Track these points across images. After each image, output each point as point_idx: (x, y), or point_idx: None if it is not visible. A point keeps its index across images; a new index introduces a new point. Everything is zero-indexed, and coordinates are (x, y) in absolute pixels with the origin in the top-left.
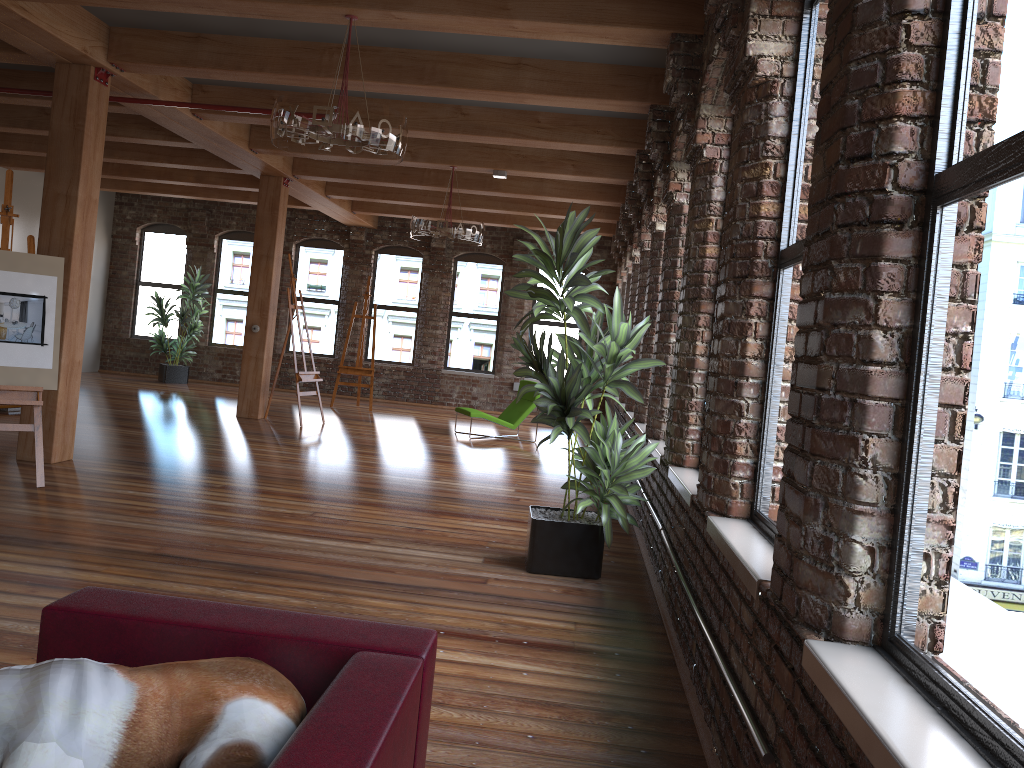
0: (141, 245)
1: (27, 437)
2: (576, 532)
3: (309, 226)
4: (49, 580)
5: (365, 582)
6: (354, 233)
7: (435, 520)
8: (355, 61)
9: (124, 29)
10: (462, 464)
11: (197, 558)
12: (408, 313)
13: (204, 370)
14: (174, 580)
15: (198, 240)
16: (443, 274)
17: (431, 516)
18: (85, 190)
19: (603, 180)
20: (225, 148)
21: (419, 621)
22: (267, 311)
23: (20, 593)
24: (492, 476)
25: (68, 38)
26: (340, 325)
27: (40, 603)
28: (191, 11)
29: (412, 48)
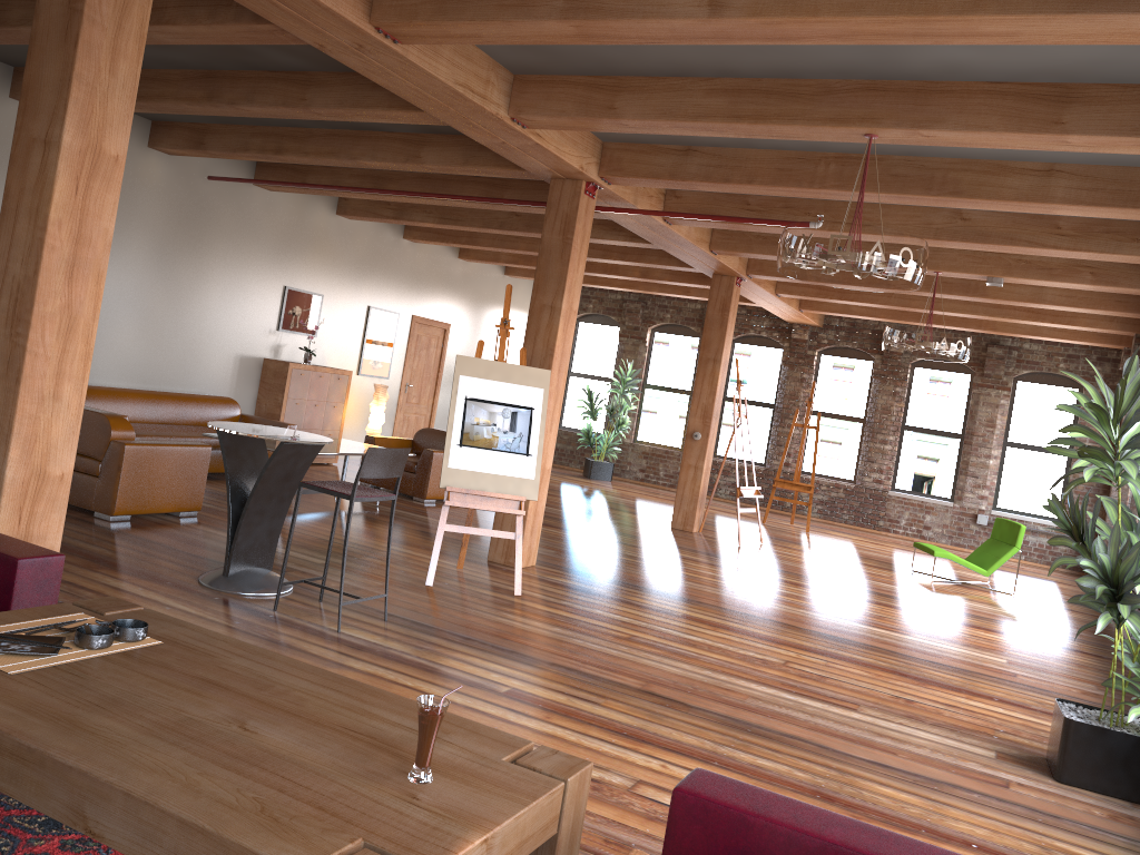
0: (574, 335)
1: (498, 539)
2: (1123, 744)
3: (747, 322)
4: (557, 706)
5: (867, 762)
6: (796, 331)
7: (922, 690)
8: (853, 171)
9: (616, 144)
10: (932, 616)
11: (685, 702)
12: (852, 423)
13: (627, 468)
14: (671, 726)
15: (630, 332)
16: (896, 381)
17: (916, 684)
18: (567, 301)
19: (1131, 291)
20: (685, 250)
21: (943, 825)
22: (710, 418)
23: (537, 717)
24: (973, 638)
25: (569, 158)
26: (774, 431)
27: (558, 732)
28: (699, 134)
29: (920, 155)
